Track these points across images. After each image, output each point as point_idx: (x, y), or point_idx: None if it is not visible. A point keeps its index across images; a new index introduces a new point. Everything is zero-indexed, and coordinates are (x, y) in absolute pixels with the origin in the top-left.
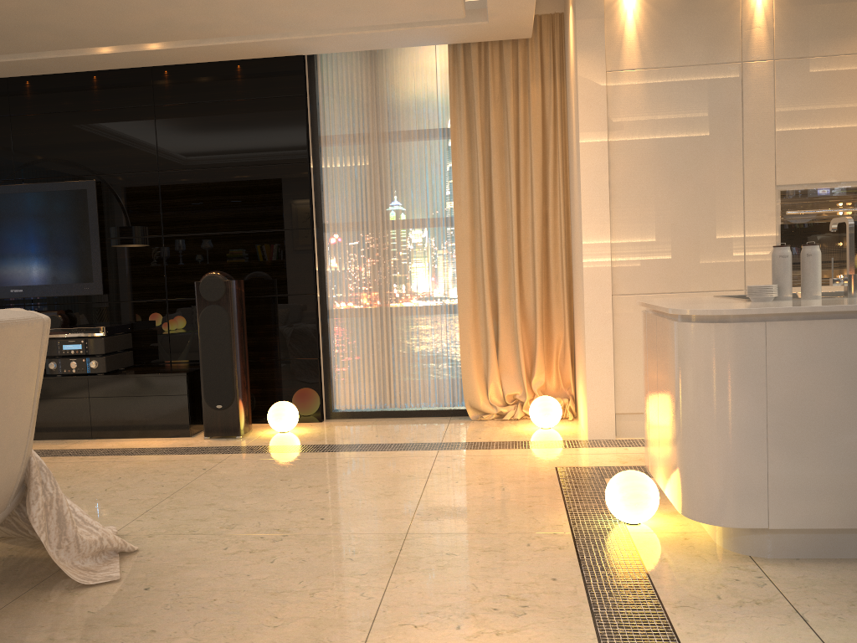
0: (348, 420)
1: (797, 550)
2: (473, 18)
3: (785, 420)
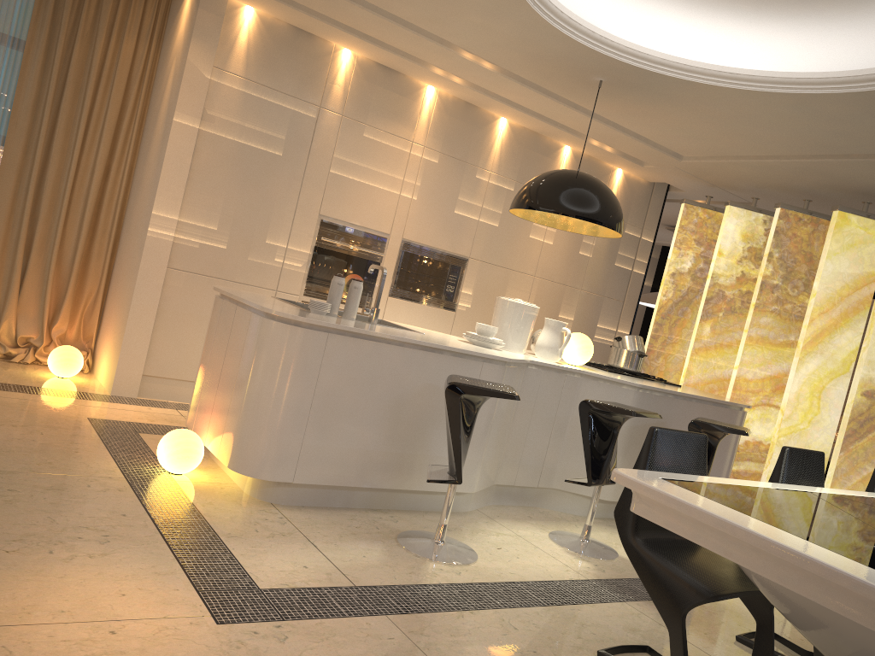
0: None
1: (304, 500)
2: None
3: (323, 406)
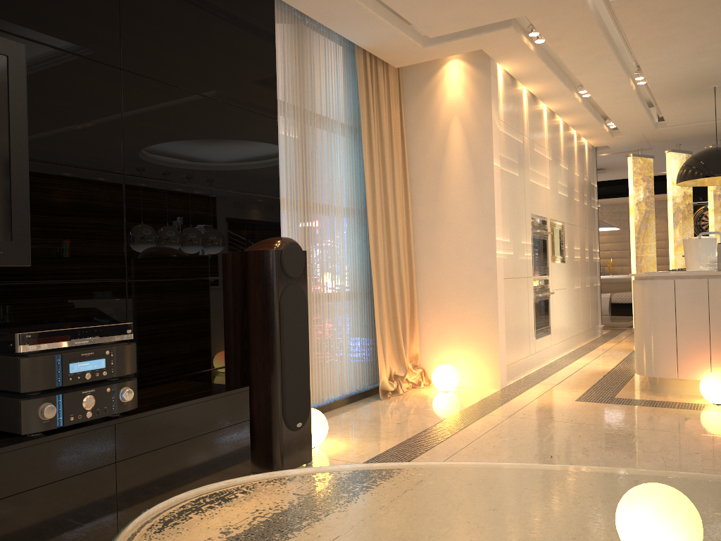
0: None
1: None
2: (417, 39)
3: None
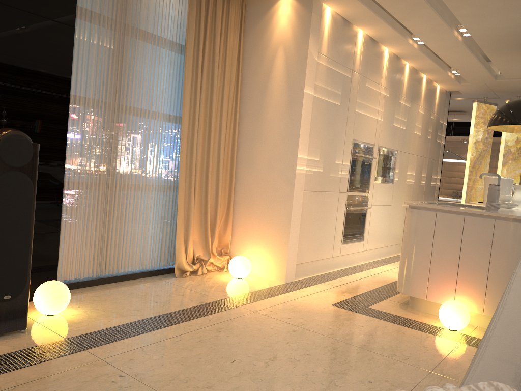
0: (77, 291)
1: None
2: None
3: None
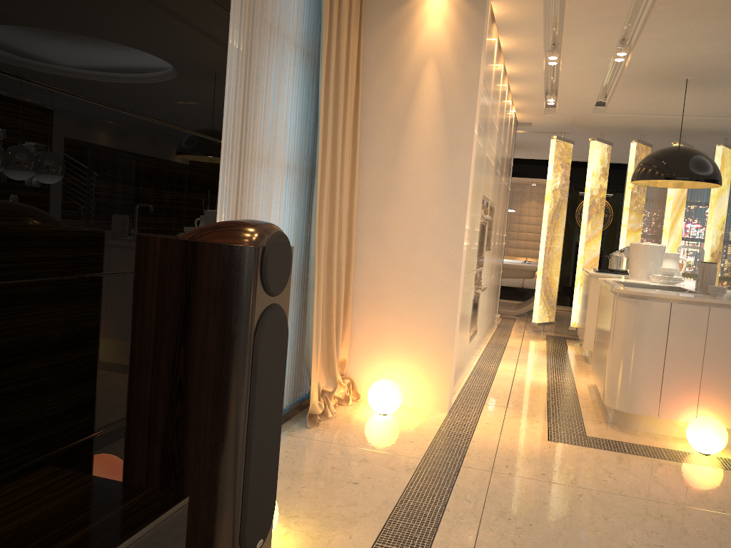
0: None
1: None
2: None
3: None
